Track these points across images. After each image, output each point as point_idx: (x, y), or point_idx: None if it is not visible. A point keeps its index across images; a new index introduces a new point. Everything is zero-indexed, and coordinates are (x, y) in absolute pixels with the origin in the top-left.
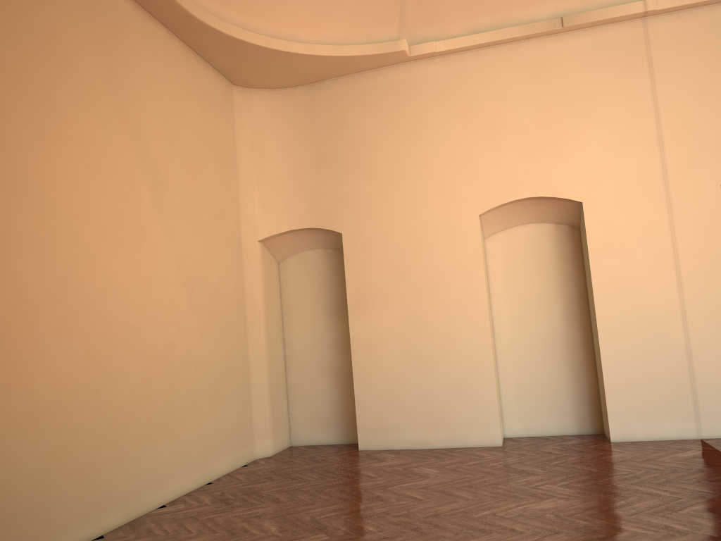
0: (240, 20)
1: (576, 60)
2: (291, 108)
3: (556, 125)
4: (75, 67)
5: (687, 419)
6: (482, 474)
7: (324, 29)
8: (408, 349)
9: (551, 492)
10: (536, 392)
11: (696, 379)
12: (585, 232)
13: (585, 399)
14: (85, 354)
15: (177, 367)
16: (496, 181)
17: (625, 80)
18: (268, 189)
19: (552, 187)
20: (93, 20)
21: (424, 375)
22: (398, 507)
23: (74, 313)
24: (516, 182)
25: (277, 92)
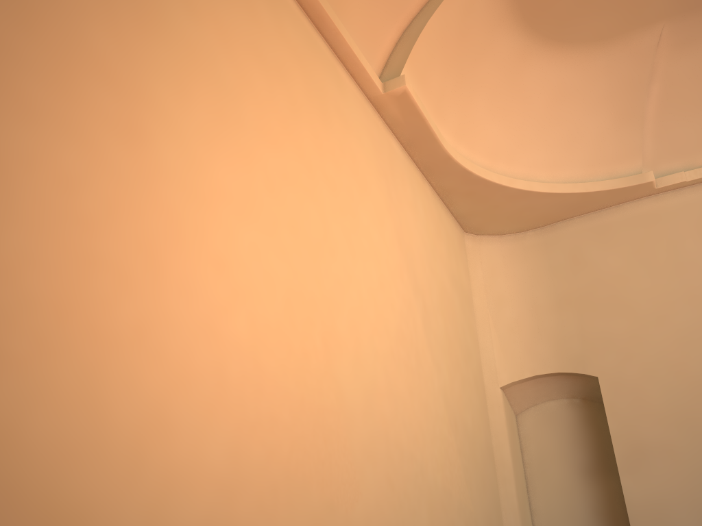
0: (484, 163)
1: None
2: (522, 251)
3: None
4: (369, 190)
5: None
6: None
7: (562, 169)
8: None
9: None
10: None
11: None
12: None
13: None
14: (387, 484)
15: (453, 519)
16: None
17: None
18: (506, 332)
19: None
20: (378, 153)
21: None
22: None
23: (377, 433)
24: None
25: (507, 237)
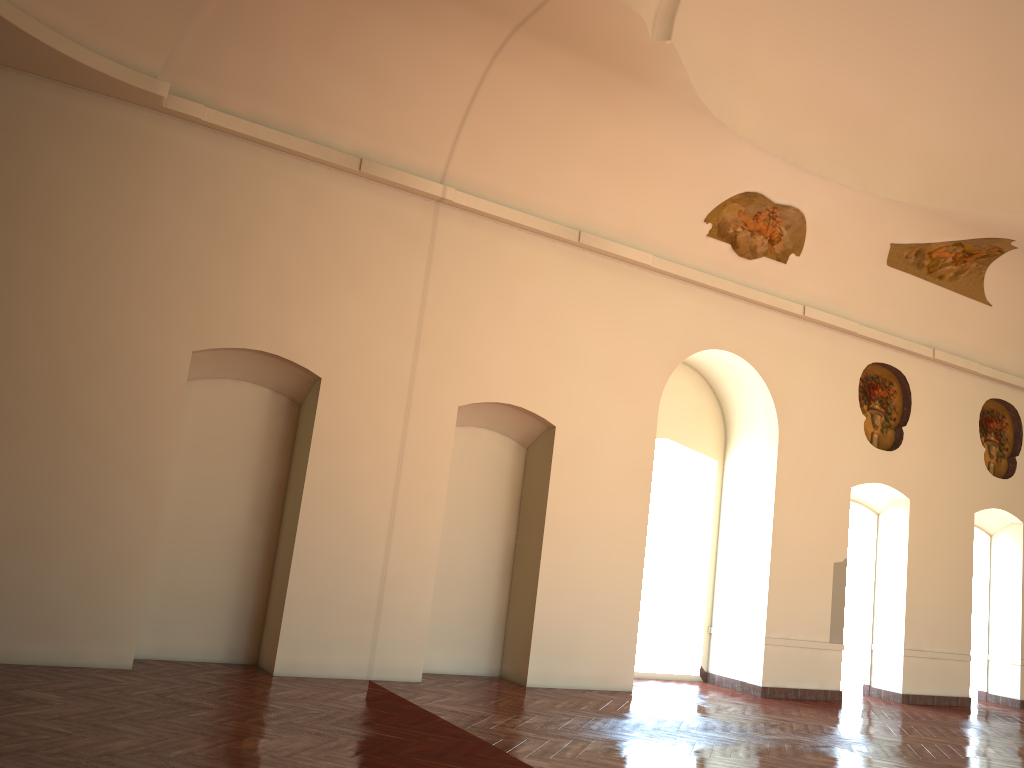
0: None
1: (360, 214)
2: None
3: (319, 277)
4: None
5: (362, 656)
6: (134, 704)
7: (55, 5)
8: (28, 509)
9: (246, 730)
10: (189, 601)
11: (382, 611)
12: (314, 414)
13: (247, 618)
14: None
15: None
16: (229, 316)
17: (403, 259)
18: None
19: (293, 349)
20: None
21: (42, 553)
22: (42, 743)
23: None
24: (253, 327)
25: None
